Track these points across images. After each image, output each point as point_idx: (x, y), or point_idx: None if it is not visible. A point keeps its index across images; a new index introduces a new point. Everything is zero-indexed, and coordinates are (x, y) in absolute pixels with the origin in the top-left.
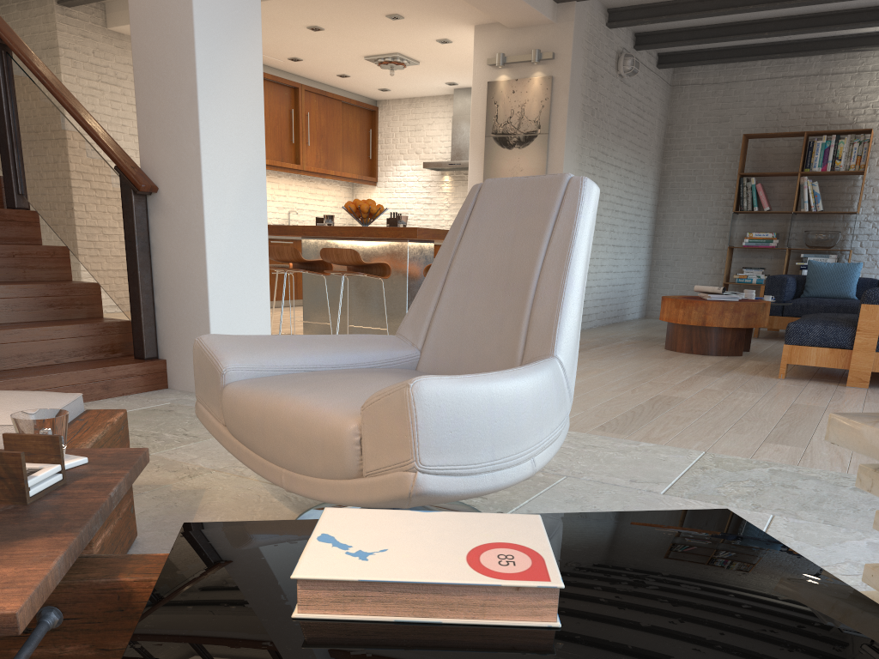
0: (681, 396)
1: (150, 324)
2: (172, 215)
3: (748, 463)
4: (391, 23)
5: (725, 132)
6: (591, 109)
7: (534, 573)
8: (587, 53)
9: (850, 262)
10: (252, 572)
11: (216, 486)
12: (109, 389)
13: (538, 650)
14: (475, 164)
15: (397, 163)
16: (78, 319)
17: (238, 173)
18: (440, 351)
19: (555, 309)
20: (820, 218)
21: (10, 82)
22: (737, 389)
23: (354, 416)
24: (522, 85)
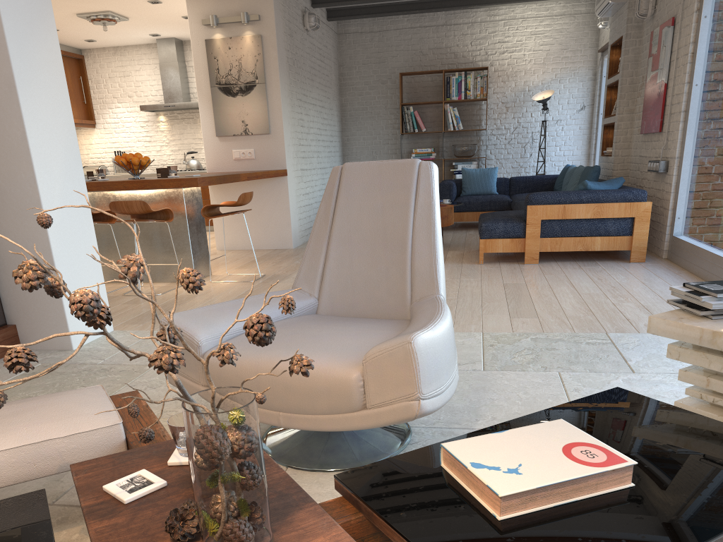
0: None
1: None
2: (4, 195)
3: (514, 336)
4: None
5: (384, 71)
6: (293, 60)
7: (613, 458)
8: (284, 14)
9: (485, 165)
10: (432, 498)
11: (169, 431)
12: None
13: (641, 502)
14: (206, 110)
15: (112, 106)
16: None
17: (58, 151)
18: (336, 297)
19: (432, 260)
20: (460, 134)
21: None
22: (461, 277)
23: (354, 367)
24: (236, 42)
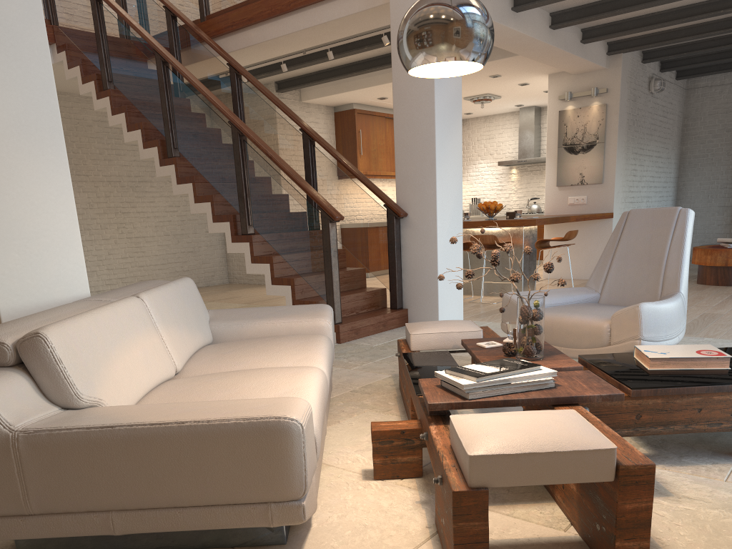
0: (720, 312)
1: (400, 289)
2: (416, 228)
3: None
4: (490, 79)
5: (731, 120)
6: (633, 121)
7: (720, 354)
8: (630, 84)
9: None
10: (621, 363)
11: None
12: (385, 326)
13: (727, 372)
14: (551, 166)
15: (476, 163)
16: (357, 289)
17: (451, 202)
18: (612, 293)
19: (678, 270)
20: None
21: (315, 161)
22: None
23: (606, 321)
24: (584, 111)
